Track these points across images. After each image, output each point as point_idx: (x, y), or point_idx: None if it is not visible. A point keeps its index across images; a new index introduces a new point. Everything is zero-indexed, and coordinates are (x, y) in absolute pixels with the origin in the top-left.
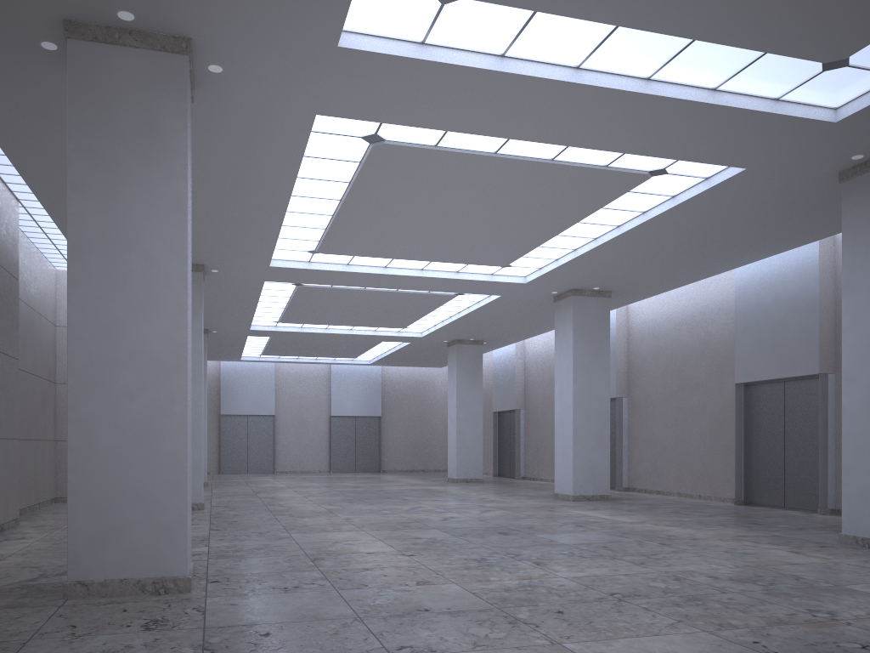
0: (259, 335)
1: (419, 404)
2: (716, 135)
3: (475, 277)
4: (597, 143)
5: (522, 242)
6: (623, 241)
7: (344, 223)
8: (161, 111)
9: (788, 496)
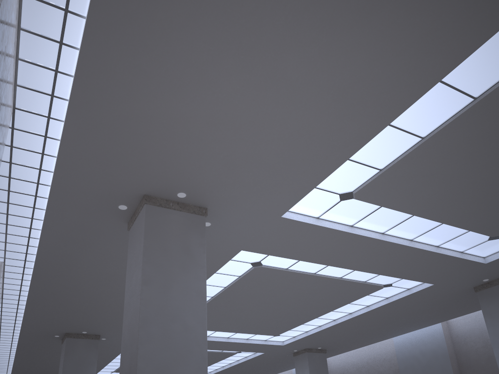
0: None
1: None
2: (430, 267)
3: (256, 342)
4: (373, 269)
5: (295, 321)
6: (351, 321)
7: None
8: (192, 243)
9: None
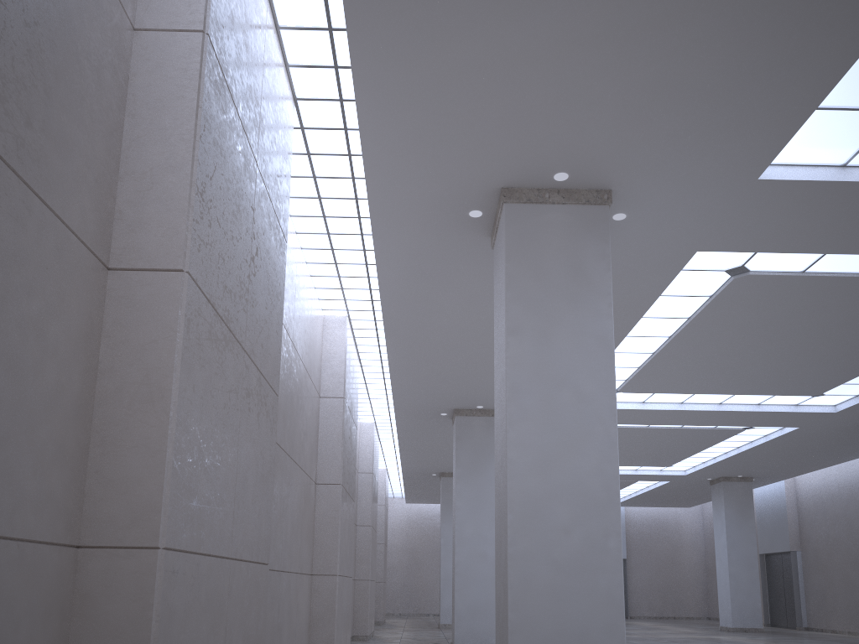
0: None
1: (665, 546)
2: None
3: (778, 409)
4: None
5: (851, 368)
6: None
7: (662, 359)
8: (586, 257)
9: None
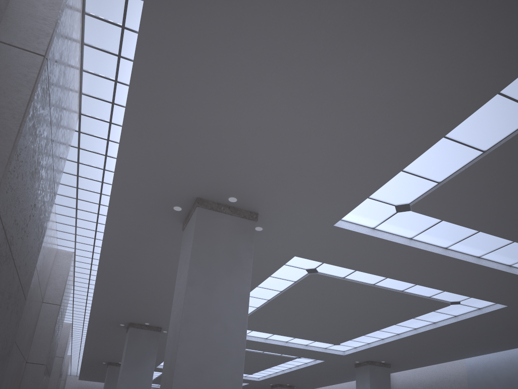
0: (159, 371)
1: None
2: (502, 288)
3: (316, 349)
4: (436, 285)
5: (356, 332)
6: (415, 337)
7: (261, 312)
8: (240, 247)
9: None
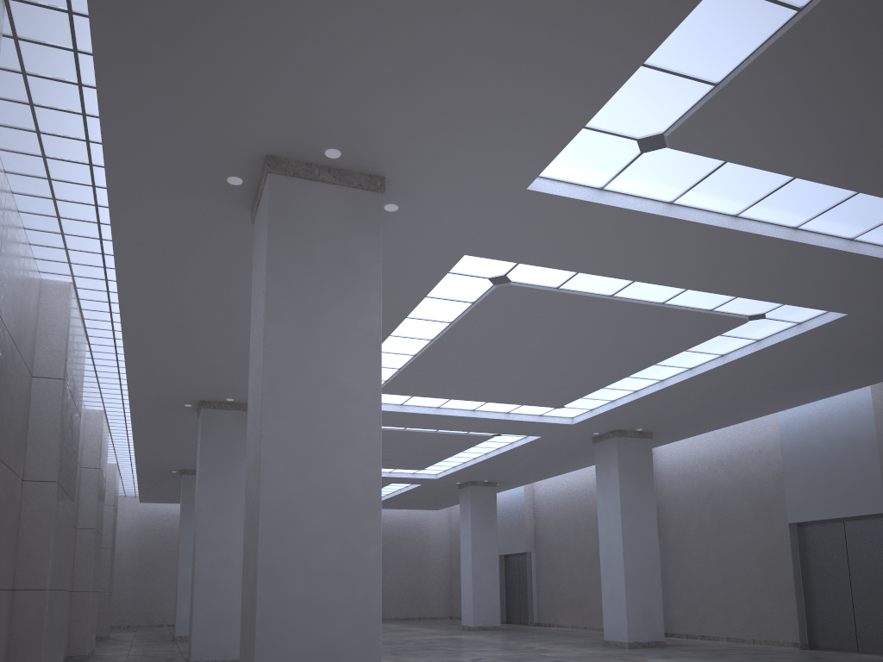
0: None
1: (414, 547)
2: (838, 282)
3: (524, 418)
4: (722, 287)
5: (589, 383)
6: (691, 383)
7: (423, 363)
8: (356, 245)
9: (861, 639)
